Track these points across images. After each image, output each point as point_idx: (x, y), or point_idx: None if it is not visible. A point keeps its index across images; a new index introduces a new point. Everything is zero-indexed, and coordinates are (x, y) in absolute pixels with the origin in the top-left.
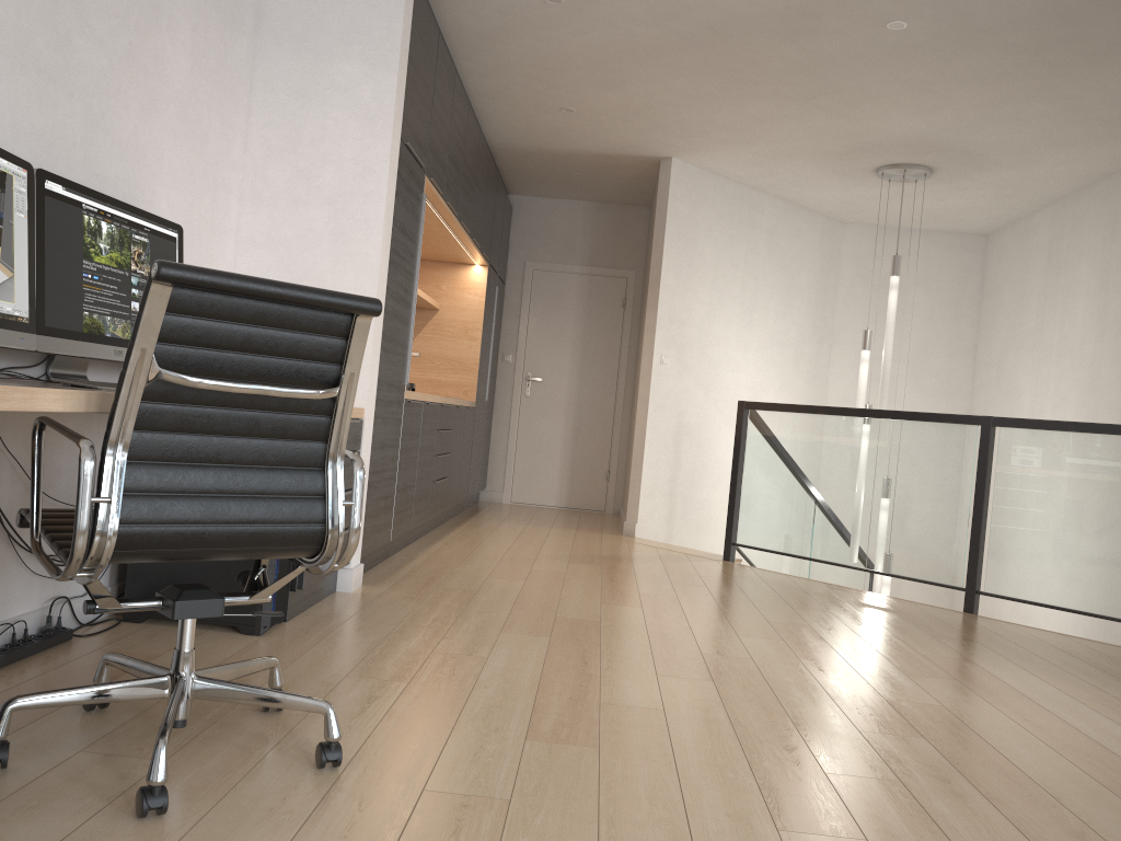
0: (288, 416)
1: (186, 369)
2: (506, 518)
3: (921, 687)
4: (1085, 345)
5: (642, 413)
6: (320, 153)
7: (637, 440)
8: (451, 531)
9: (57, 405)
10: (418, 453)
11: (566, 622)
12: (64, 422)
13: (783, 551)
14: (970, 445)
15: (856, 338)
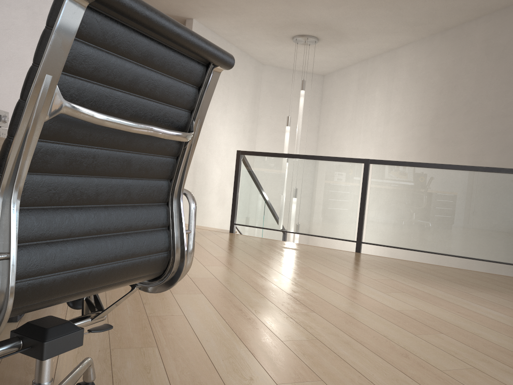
0: (150, 157)
1: (81, 105)
2: None
3: (398, 299)
4: (379, 127)
5: None
6: None
7: None
8: None
9: None
10: None
11: (200, 281)
12: None
13: (262, 226)
14: (358, 172)
15: (268, 121)
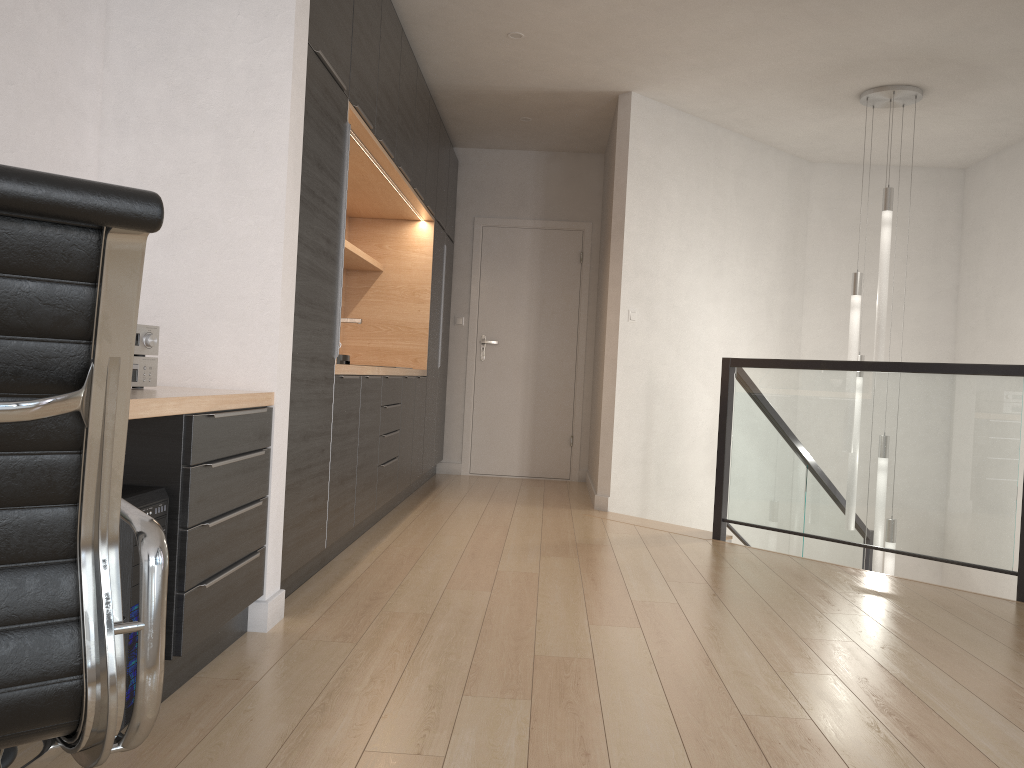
0: None
1: None
2: (465, 495)
3: None
4: None
5: (609, 375)
6: (201, 63)
7: (606, 405)
8: (404, 518)
9: None
10: (358, 437)
11: (549, 666)
12: None
13: (783, 528)
14: (1015, 400)
15: (829, 285)
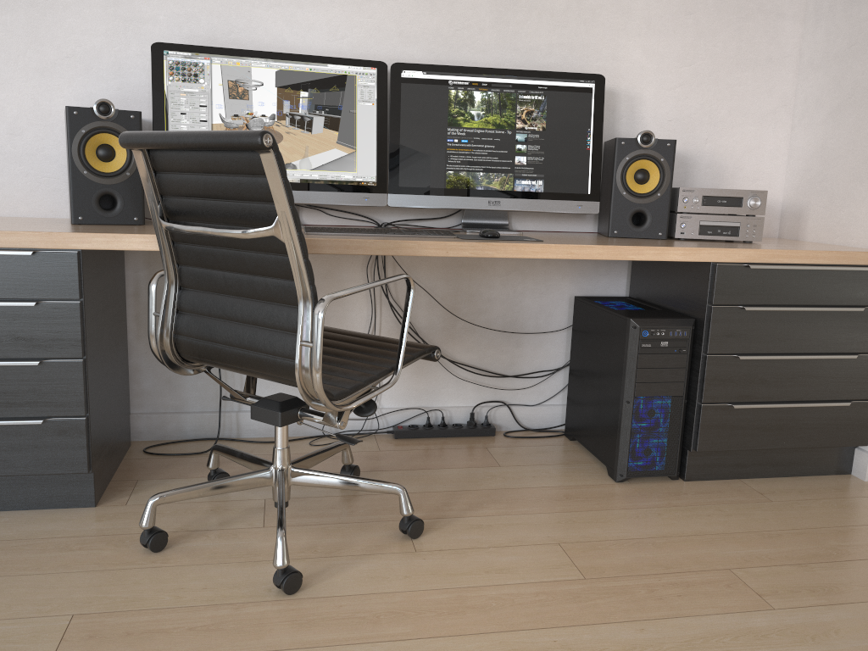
0: (262, 255)
1: (185, 216)
2: None
3: None
4: None
5: None
6: None
7: None
8: None
9: (148, 246)
10: None
11: None
12: (492, 262)
13: None
14: None
15: None
